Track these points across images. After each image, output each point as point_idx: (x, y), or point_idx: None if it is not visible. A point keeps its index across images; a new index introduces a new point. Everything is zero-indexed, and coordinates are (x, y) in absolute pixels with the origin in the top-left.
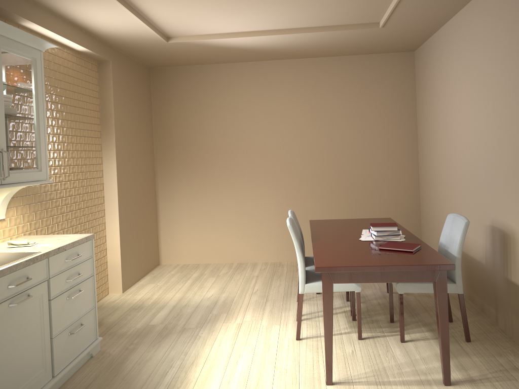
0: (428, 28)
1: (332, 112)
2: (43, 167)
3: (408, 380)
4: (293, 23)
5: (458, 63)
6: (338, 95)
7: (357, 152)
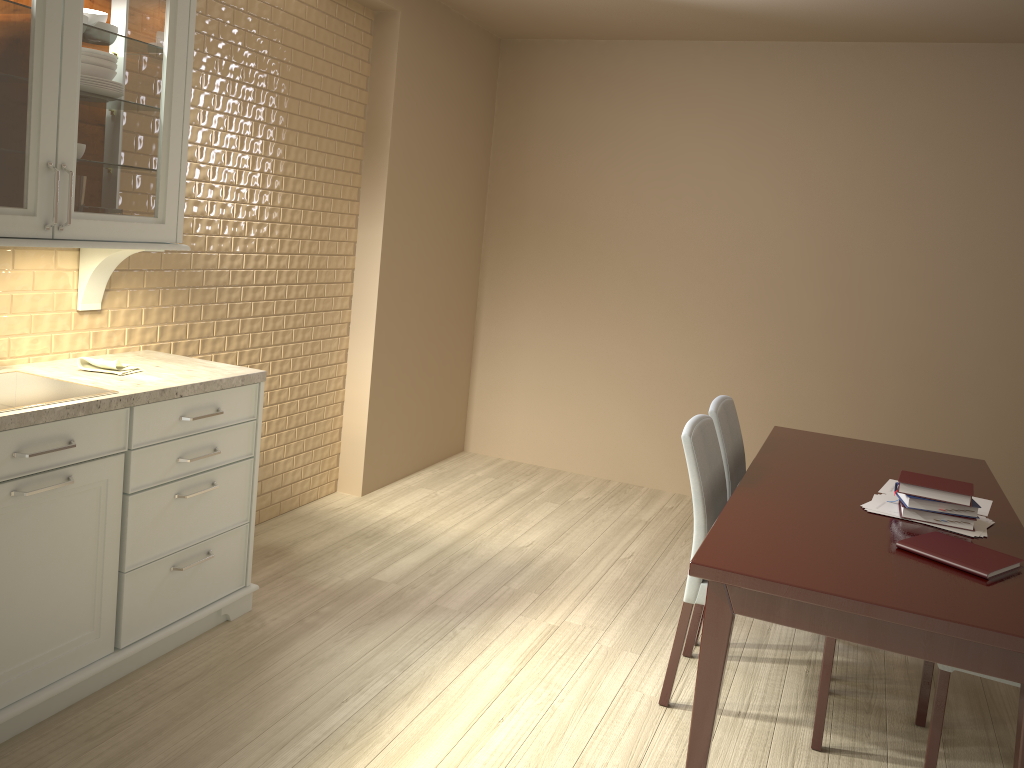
0: None
1: (897, 178)
2: (169, 215)
3: None
4: None
5: None
6: (921, 139)
7: (943, 284)
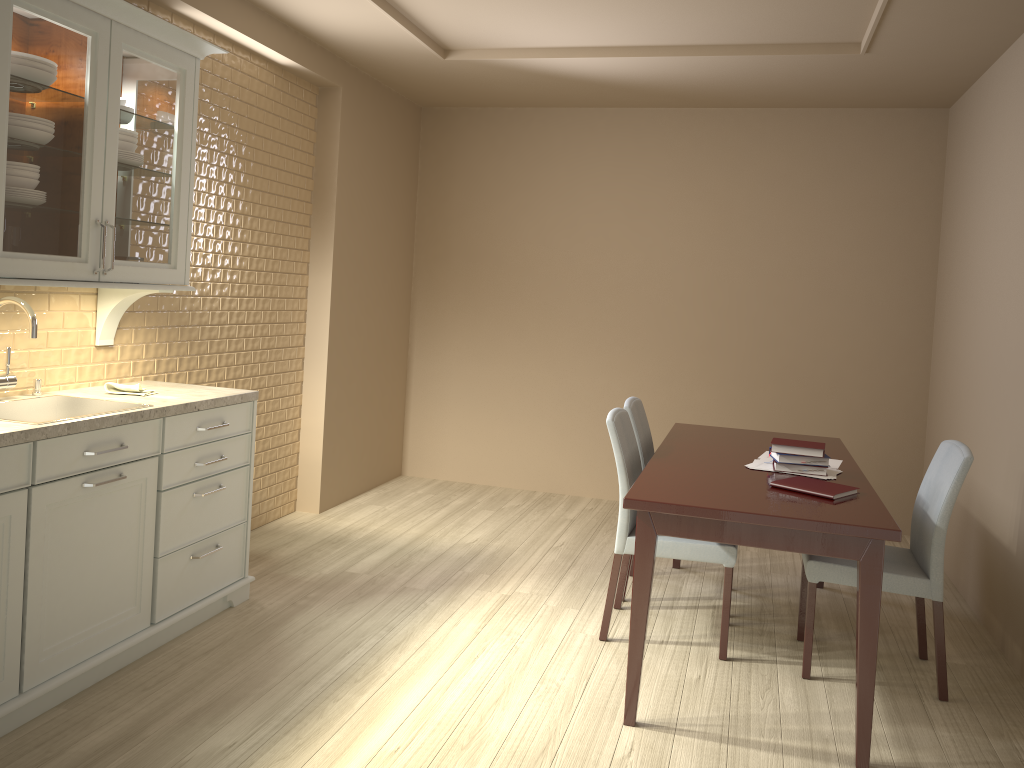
0: (967, 59)
1: (761, 219)
2: (179, 262)
3: (786, 745)
4: (681, 34)
5: (1017, 136)
6: (778, 186)
7: (803, 304)
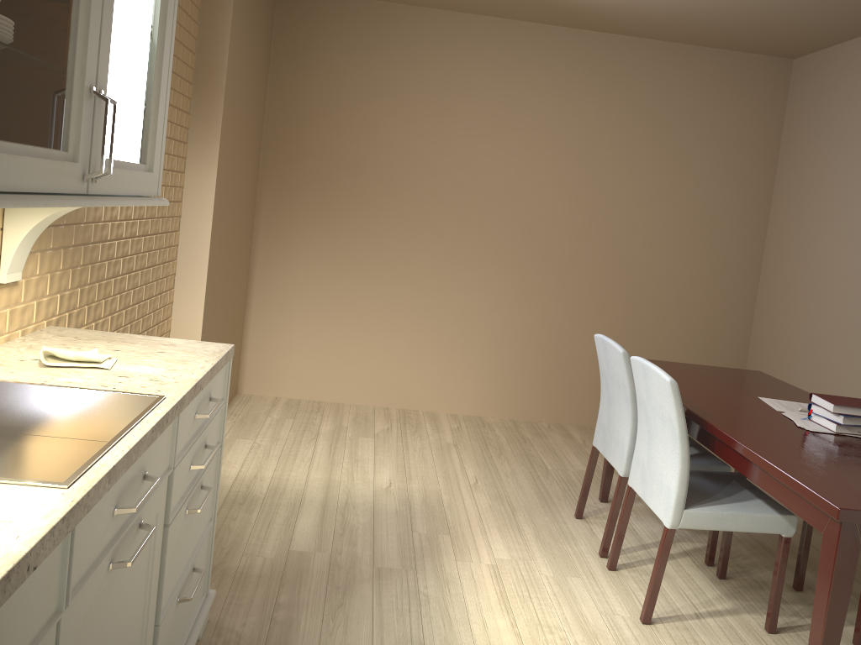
0: None
1: (626, 146)
2: (155, 162)
3: None
4: None
5: None
6: (643, 116)
7: (657, 230)
